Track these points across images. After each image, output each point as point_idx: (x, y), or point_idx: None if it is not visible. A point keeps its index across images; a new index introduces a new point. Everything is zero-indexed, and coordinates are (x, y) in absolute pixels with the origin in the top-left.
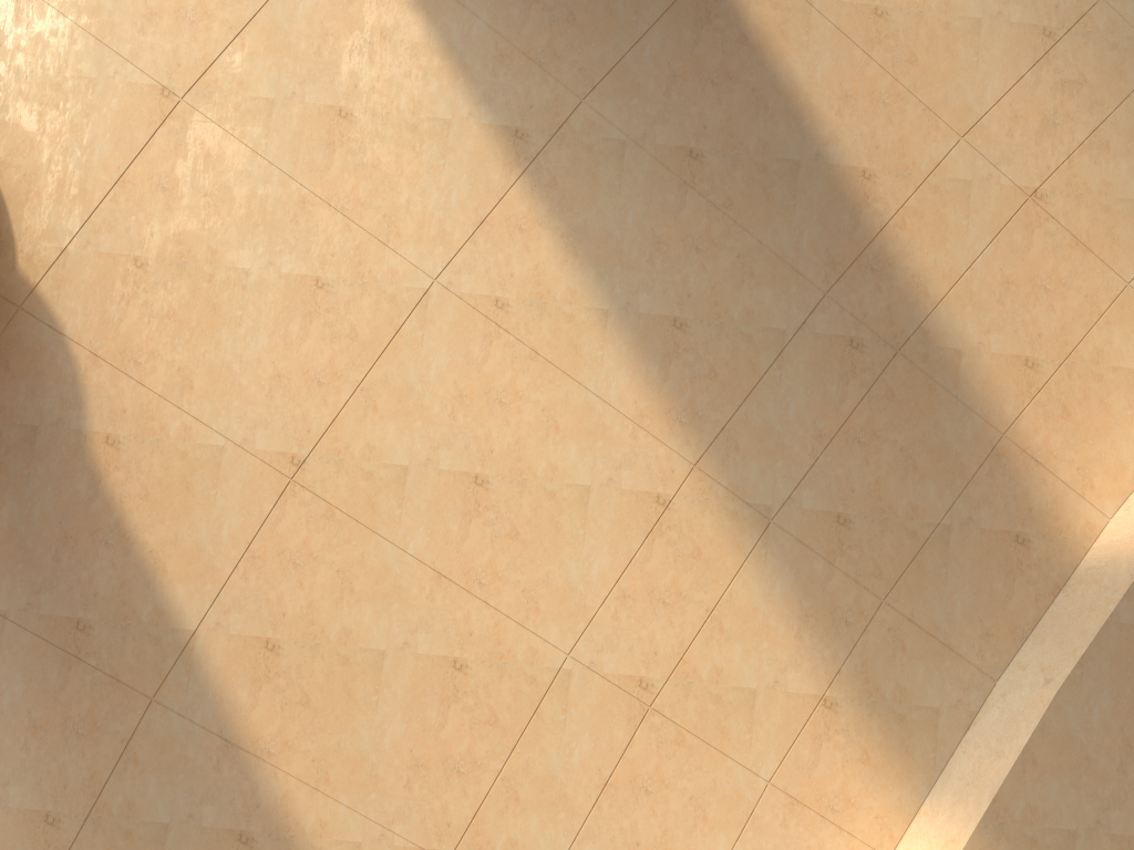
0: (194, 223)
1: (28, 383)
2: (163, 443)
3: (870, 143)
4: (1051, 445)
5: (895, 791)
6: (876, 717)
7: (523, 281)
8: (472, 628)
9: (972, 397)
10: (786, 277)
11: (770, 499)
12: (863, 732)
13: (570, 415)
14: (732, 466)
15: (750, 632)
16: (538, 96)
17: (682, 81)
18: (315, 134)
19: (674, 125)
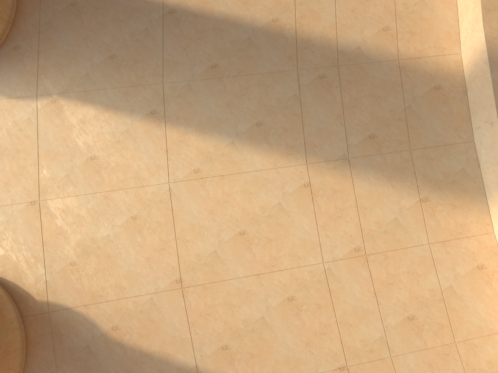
0: (78, 235)
1: (72, 333)
2: (131, 313)
3: (266, 9)
4: (418, 48)
5: (474, 208)
6: (445, 189)
7: (197, 157)
8: (284, 282)
9: (377, 57)
10: (279, 76)
11: (341, 152)
12: (445, 198)
13: (251, 185)
14: (319, 152)
15: (376, 200)
16: (148, 95)
17: (188, 47)
18: (90, 172)
19: (199, 63)
